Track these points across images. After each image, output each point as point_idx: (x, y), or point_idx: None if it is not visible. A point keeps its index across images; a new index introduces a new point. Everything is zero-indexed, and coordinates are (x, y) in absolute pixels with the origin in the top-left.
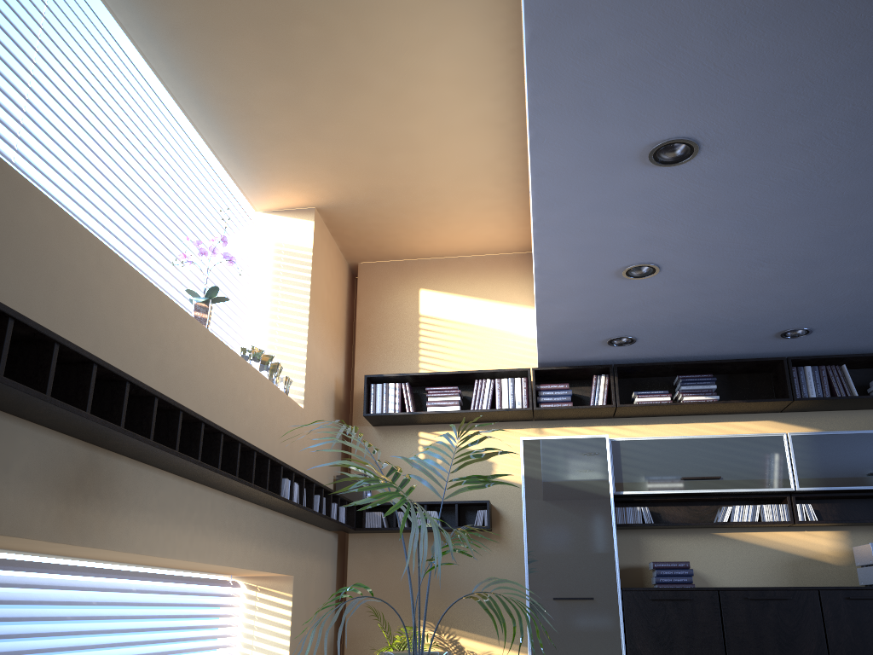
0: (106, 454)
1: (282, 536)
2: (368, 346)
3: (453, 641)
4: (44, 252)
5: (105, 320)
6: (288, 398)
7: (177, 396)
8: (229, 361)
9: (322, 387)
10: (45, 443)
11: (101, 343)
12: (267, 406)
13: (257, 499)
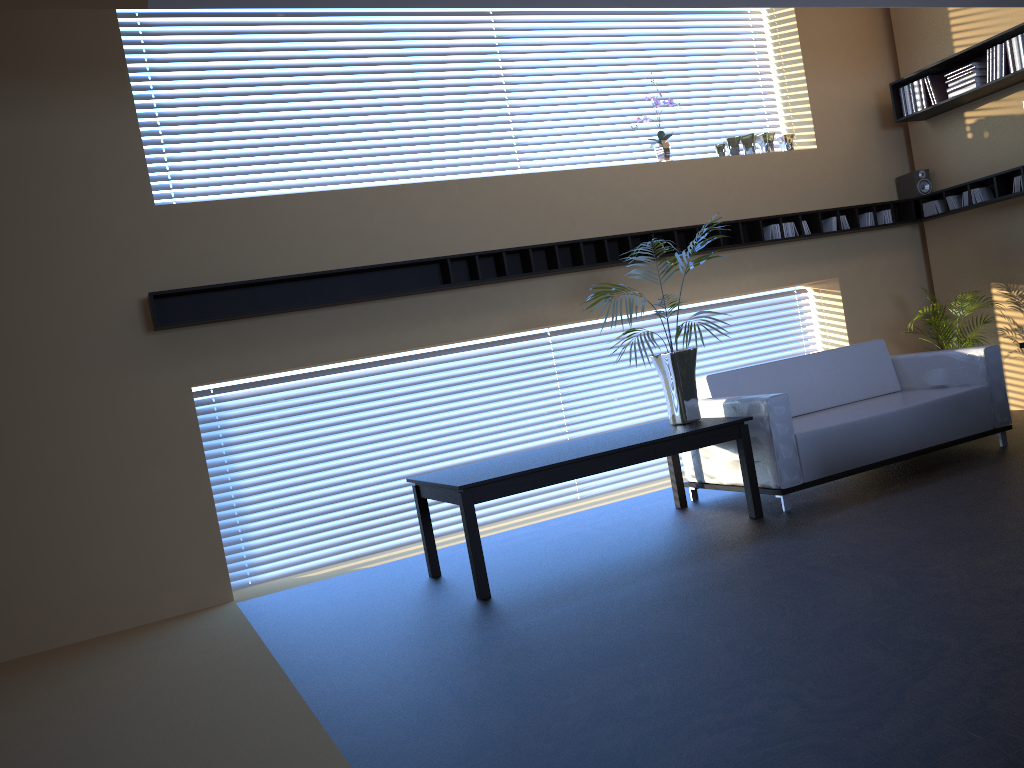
0: (600, 271)
1: (810, 255)
2: (906, 43)
3: (1022, 296)
4: (524, 200)
5: (574, 208)
6: (788, 153)
7: (647, 216)
8: (695, 168)
9: (849, 114)
10: (560, 281)
11: (576, 220)
12: (756, 174)
13: (750, 246)
